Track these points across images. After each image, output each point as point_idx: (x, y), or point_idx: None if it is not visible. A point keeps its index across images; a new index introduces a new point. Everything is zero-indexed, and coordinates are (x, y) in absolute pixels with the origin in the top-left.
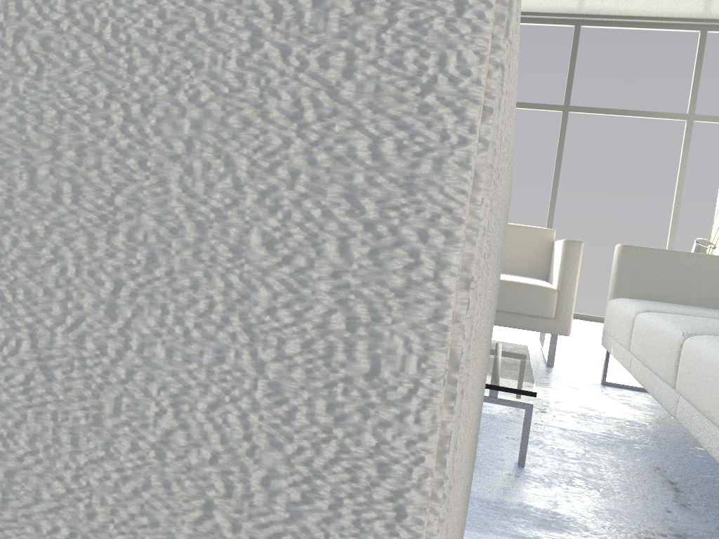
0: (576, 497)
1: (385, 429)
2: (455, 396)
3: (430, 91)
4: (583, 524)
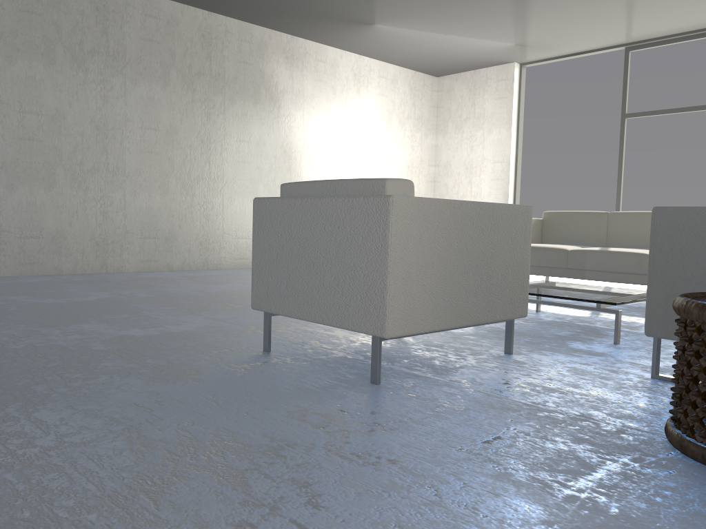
0: (628, 352)
1: (386, 240)
2: (391, 236)
3: (387, 211)
4: (613, 356)
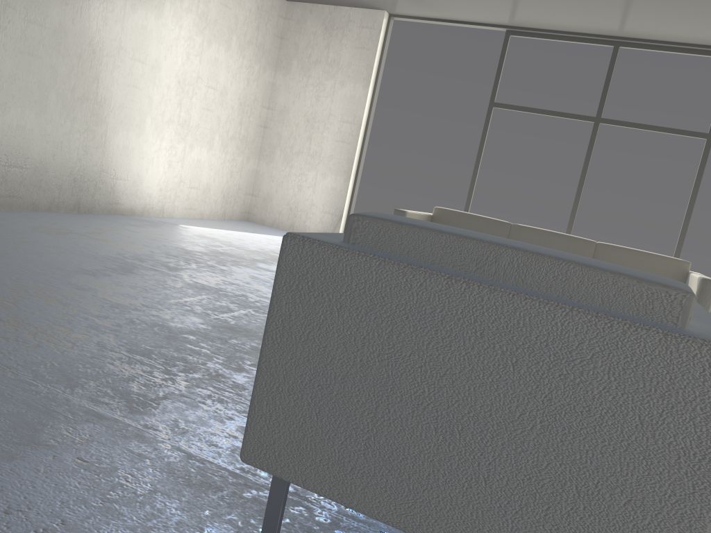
0: None
1: None
2: None
3: None
4: None
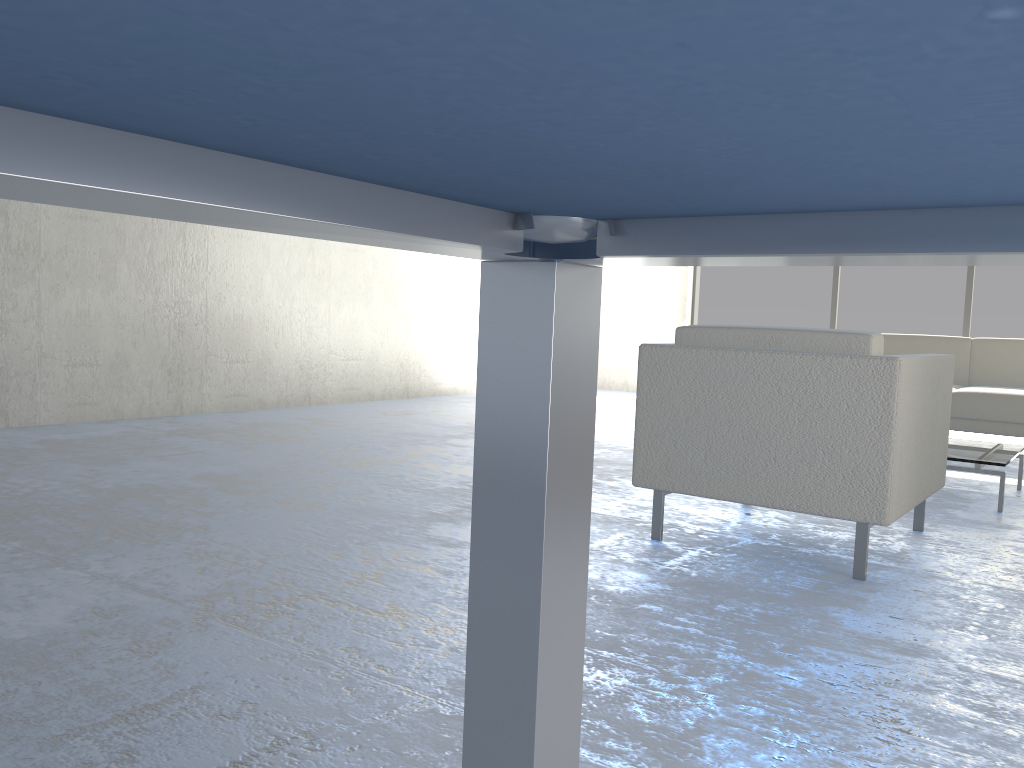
0: None
1: (889, 410)
2: (897, 406)
3: (892, 377)
4: None
